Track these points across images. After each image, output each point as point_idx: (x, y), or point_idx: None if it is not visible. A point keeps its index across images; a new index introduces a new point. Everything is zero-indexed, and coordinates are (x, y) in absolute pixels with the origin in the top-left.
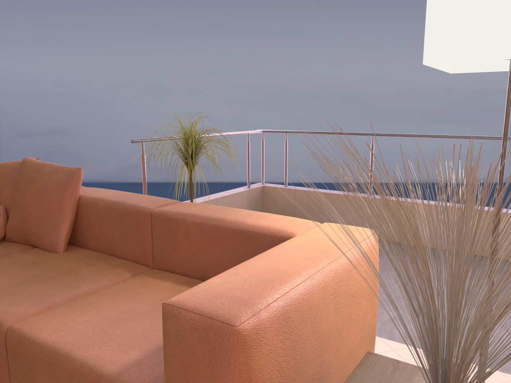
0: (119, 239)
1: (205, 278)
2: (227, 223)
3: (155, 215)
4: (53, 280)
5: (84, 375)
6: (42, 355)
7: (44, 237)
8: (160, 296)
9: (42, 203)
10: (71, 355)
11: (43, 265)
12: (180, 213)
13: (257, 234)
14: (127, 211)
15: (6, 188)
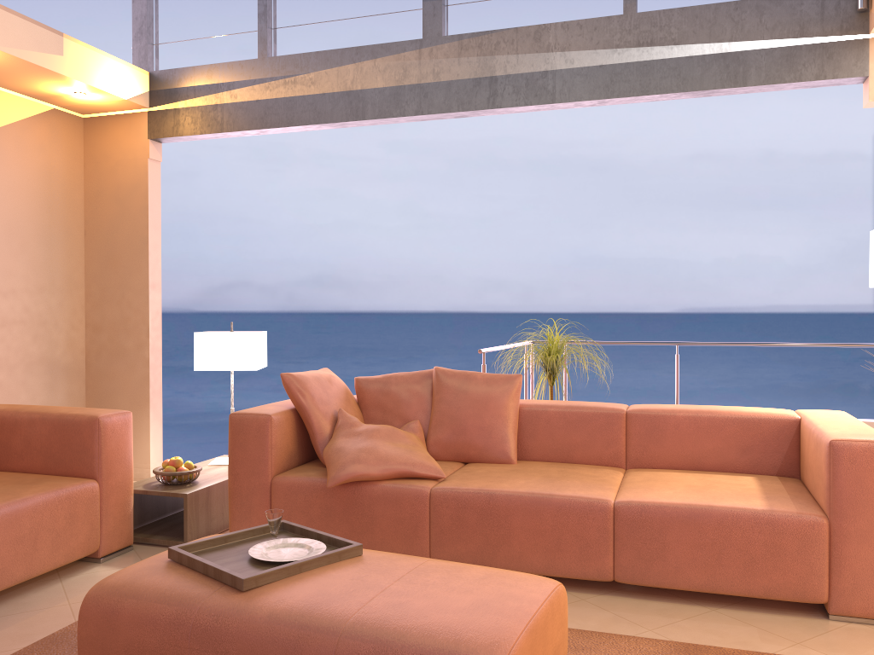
0: (579, 444)
1: (698, 467)
2: (725, 413)
3: (633, 414)
4: (571, 477)
5: (737, 516)
6: (678, 513)
7: (492, 448)
8: (692, 478)
9: (485, 413)
10: (713, 506)
11: (529, 470)
12: (664, 409)
13: (761, 419)
14: (594, 414)
15: (413, 402)
